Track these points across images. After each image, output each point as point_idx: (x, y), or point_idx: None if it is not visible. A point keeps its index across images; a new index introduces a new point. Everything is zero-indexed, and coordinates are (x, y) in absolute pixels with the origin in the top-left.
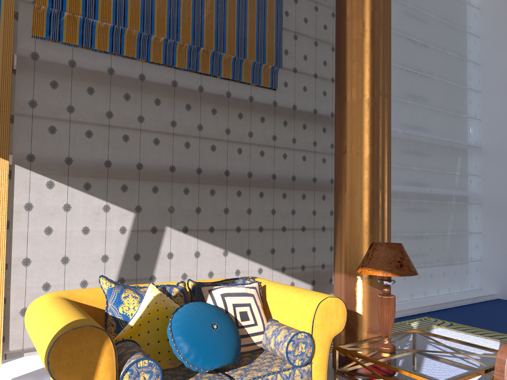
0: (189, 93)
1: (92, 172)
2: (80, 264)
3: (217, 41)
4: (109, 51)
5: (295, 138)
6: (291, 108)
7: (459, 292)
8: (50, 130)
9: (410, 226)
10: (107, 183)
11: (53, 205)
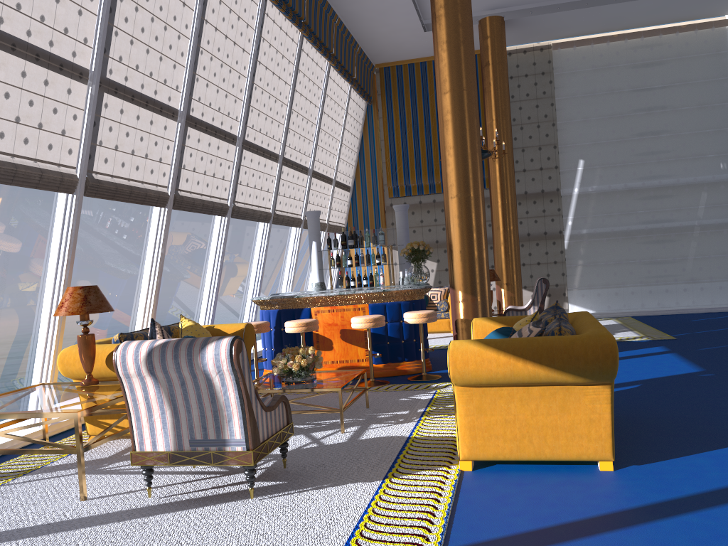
0: None
1: None
2: None
3: None
4: (417, 194)
5: (527, 210)
6: (523, 193)
7: (709, 305)
8: None
9: (636, 255)
10: None
11: None
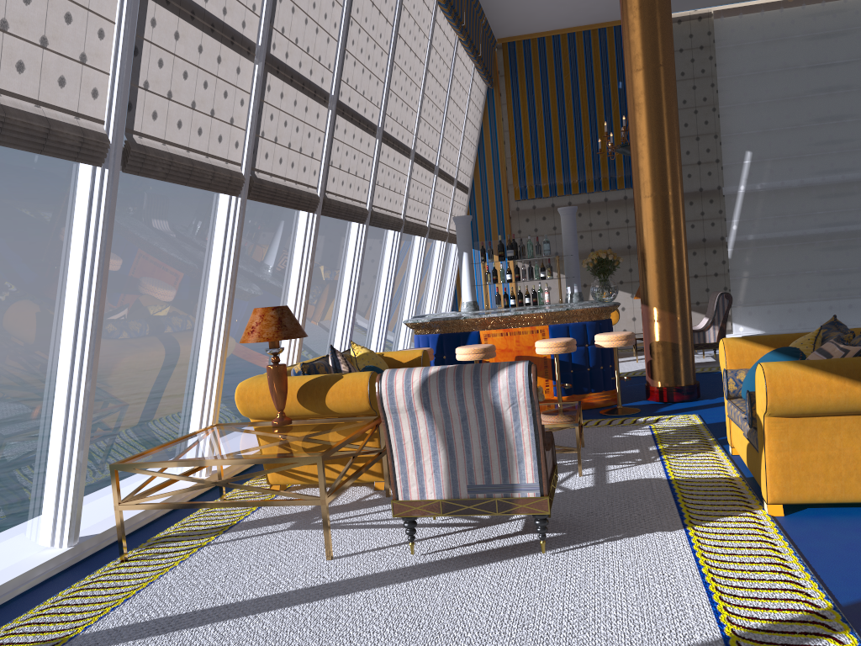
0: (598, 204)
1: None
2: None
3: (609, 170)
4: (549, 196)
5: None
6: None
7: None
8: None
9: (814, 264)
10: None
11: None
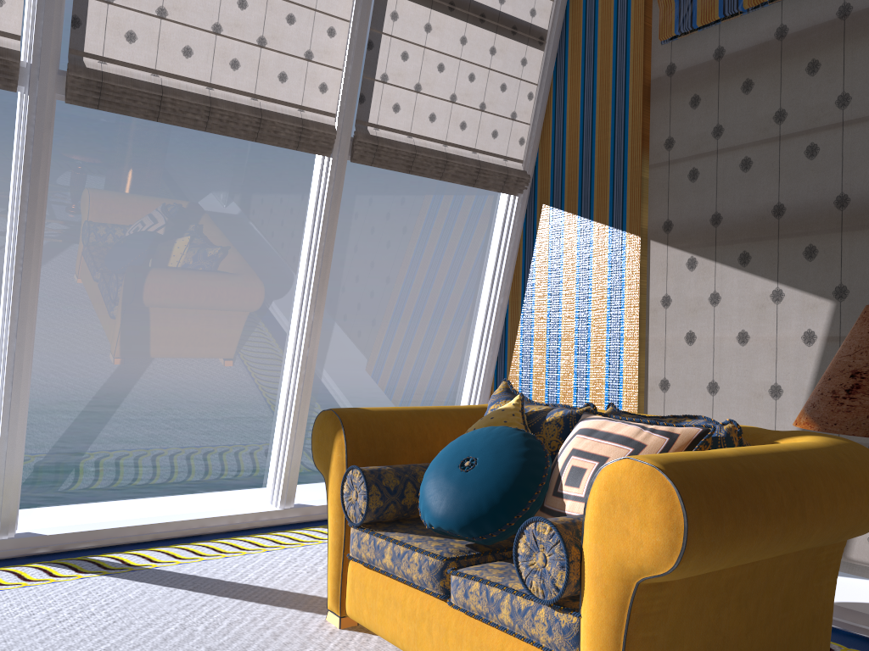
0: None
1: (751, 232)
2: (735, 397)
3: None
4: None
5: None
6: None
7: None
8: (690, 177)
9: None
10: (777, 248)
11: (695, 296)
